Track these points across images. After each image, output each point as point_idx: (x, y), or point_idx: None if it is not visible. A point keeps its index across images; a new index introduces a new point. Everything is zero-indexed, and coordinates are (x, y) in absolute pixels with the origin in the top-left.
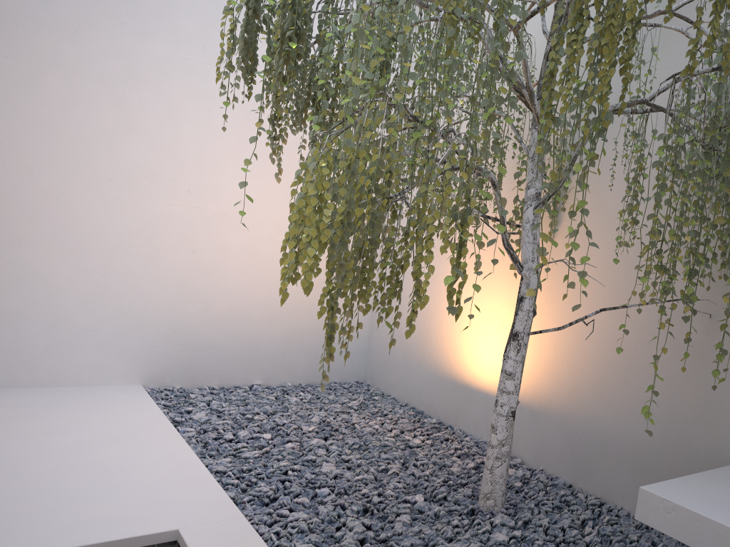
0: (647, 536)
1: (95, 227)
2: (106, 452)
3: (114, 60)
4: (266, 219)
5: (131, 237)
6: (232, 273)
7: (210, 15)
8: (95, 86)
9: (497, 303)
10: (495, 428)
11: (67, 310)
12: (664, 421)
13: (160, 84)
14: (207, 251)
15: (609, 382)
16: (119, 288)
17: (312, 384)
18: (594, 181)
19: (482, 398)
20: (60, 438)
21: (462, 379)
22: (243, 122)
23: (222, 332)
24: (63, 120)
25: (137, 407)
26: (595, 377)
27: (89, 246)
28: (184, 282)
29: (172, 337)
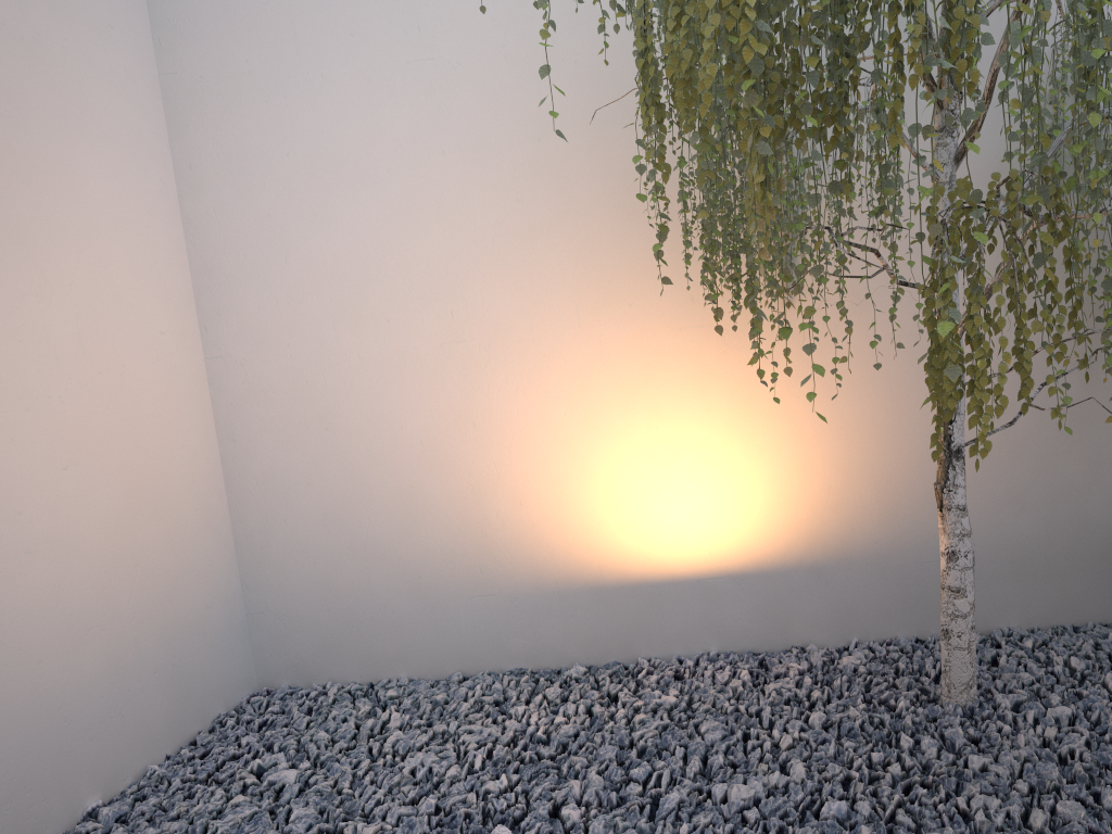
0: (1087, 635)
1: None
2: None
3: None
4: None
5: None
6: None
7: None
8: None
9: (679, 428)
10: (963, 589)
11: None
12: (1046, 503)
13: None
14: None
15: None
16: None
17: (187, 743)
18: (857, 205)
19: (689, 589)
20: None
21: (622, 577)
22: None
23: None
24: None
25: None
26: (925, 485)
27: None
28: None
29: None
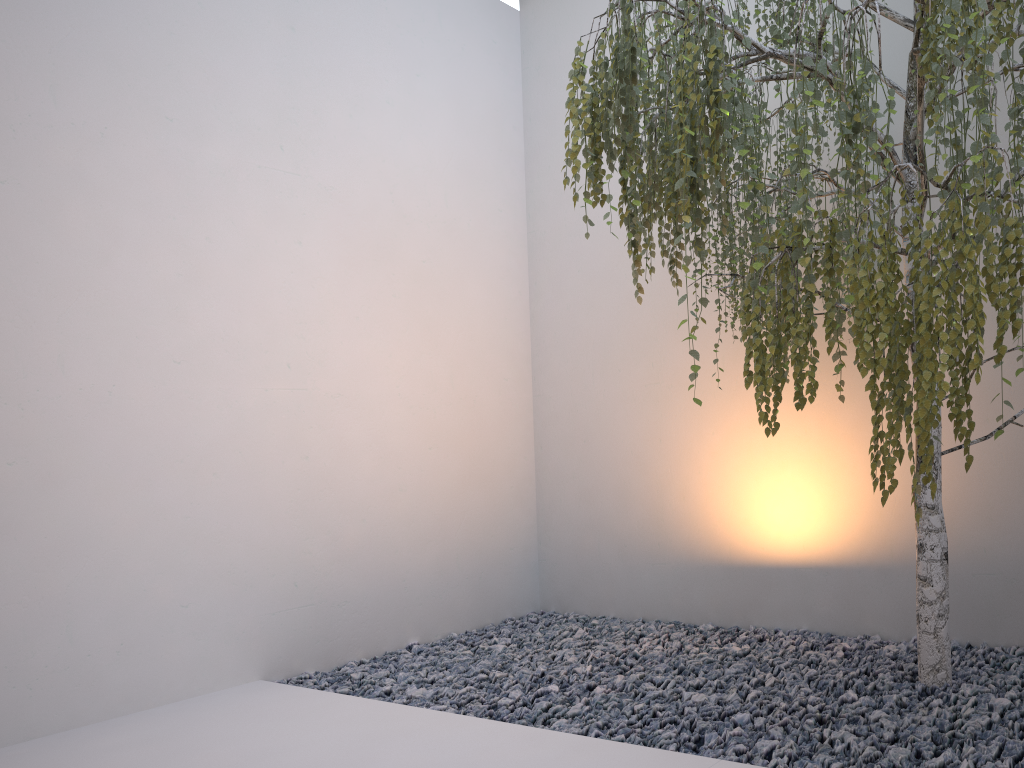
0: None
1: (166, 440)
2: (397, 753)
3: (163, 176)
4: (393, 393)
5: (219, 448)
6: (360, 481)
7: (284, 100)
8: (140, 218)
9: (785, 447)
10: (929, 579)
11: (140, 580)
12: None
13: (231, 207)
14: (324, 454)
15: (1000, 502)
16: (211, 531)
17: (481, 628)
18: None
19: (788, 575)
20: (295, 757)
21: (743, 560)
22: (346, 254)
23: (358, 574)
24: (100, 276)
25: (319, 702)
26: (976, 503)
27: (161, 472)
28: (299, 506)
29: (293, 595)
